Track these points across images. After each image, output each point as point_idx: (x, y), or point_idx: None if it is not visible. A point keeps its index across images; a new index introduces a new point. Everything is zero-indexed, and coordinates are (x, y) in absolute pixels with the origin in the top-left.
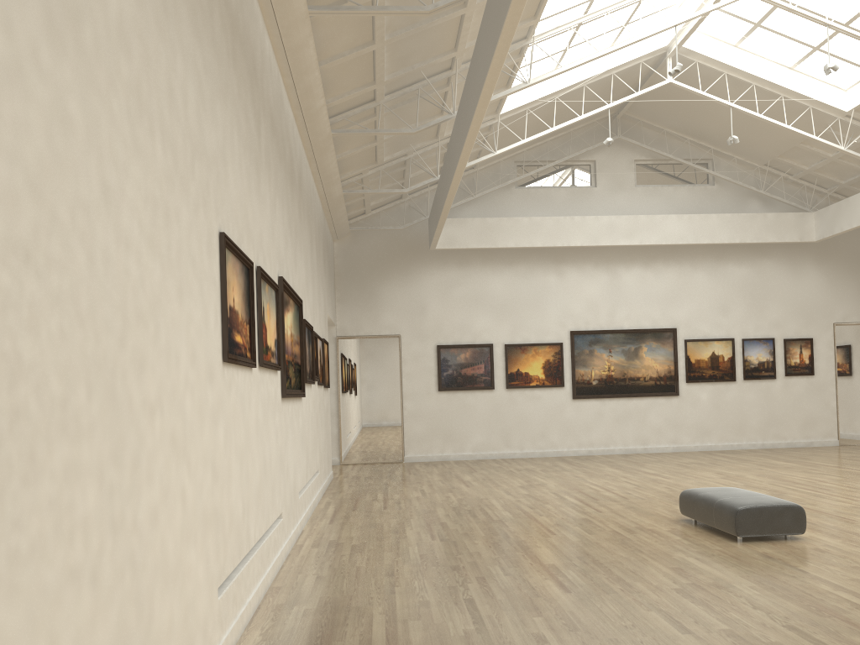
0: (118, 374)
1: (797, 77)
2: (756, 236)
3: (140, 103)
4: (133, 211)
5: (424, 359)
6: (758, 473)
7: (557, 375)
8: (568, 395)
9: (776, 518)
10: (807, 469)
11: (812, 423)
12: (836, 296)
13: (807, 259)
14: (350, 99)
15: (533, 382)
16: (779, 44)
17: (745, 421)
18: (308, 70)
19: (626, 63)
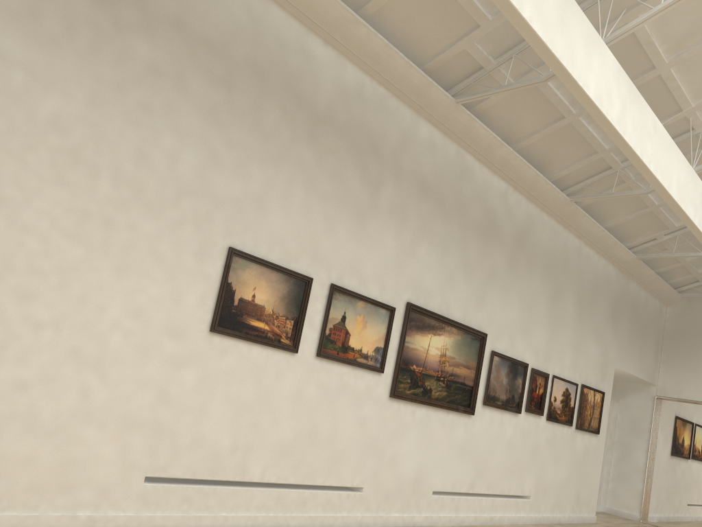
0: None
1: None
2: None
3: (77, 159)
4: (44, 214)
5: None
6: None
7: None
8: None
9: None
10: None
11: None
12: None
13: None
14: (582, 169)
15: None
16: None
17: None
18: (492, 147)
19: None
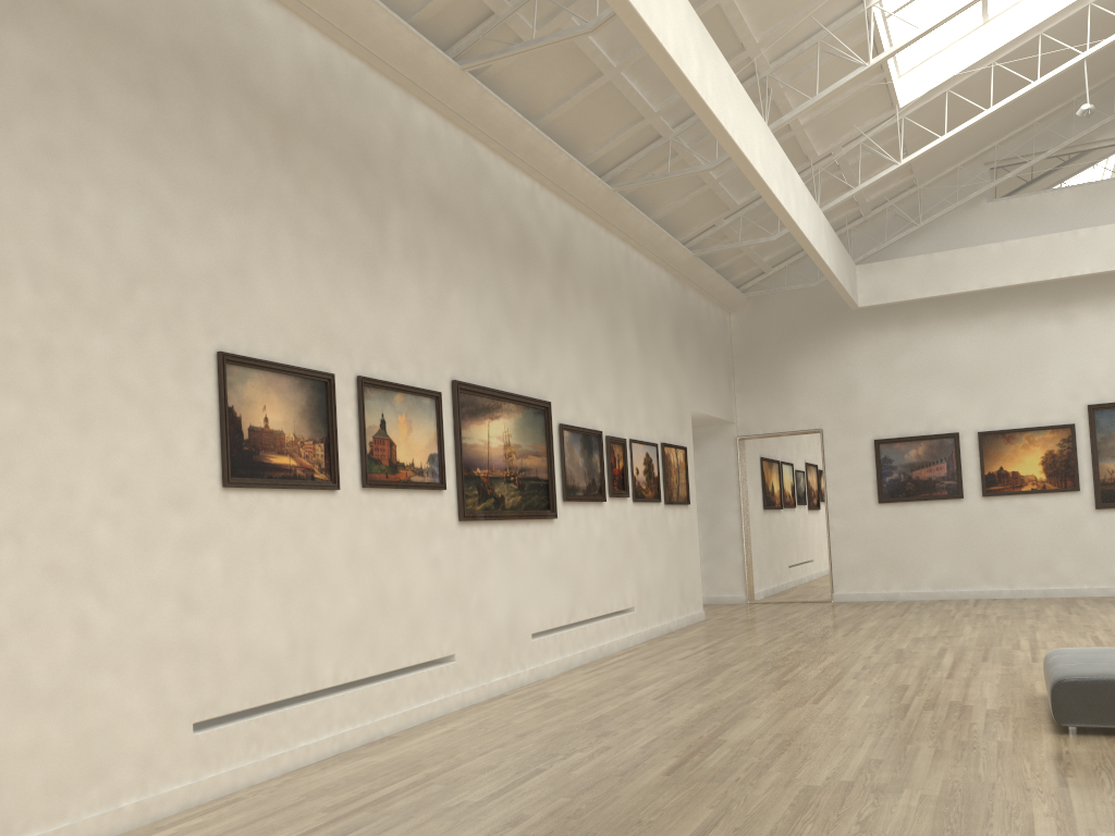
0: None
1: None
2: None
3: None
4: None
5: (856, 459)
6: None
7: (1066, 474)
8: (1088, 503)
9: None
10: None
11: None
12: None
13: None
14: (624, 143)
15: (1027, 486)
16: None
17: None
18: (512, 129)
19: None
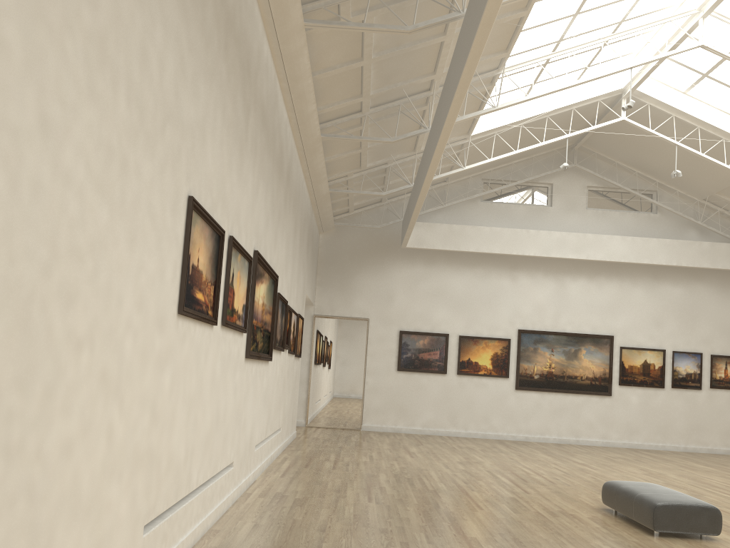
0: (37, 302)
1: None
2: (691, 261)
3: (103, 54)
4: (80, 151)
5: (387, 341)
6: (679, 473)
7: (503, 367)
8: (512, 385)
9: (693, 517)
10: (725, 474)
11: None
12: None
13: None
14: (340, 108)
15: (481, 371)
16: (724, 94)
17: (670, 425)
18: (302, 77)
19: (586, 100)
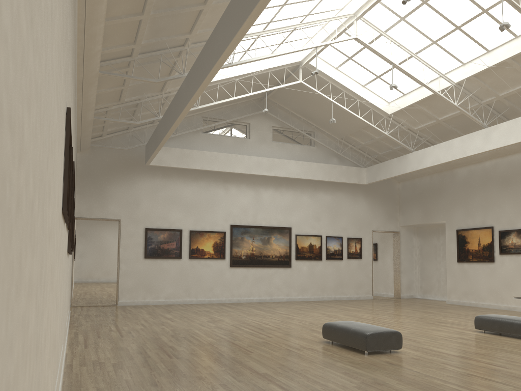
0: (45, 194)
1: (366, 91)
2: (336, 178)
3: None
4: (55, 47)
5: (136, 236)
6: (344, 313)
7: (221, 252)
8: (228, 264)
9: (387, 339)
10: (367, 311)
11: (360, 286)
12: (374, 215)
13: (360, 193)
14: (115, 52)
15: (206, 255)
16: (359, 71)
17: (326, 283)
18: (97, 21)
19: (278, 67)
